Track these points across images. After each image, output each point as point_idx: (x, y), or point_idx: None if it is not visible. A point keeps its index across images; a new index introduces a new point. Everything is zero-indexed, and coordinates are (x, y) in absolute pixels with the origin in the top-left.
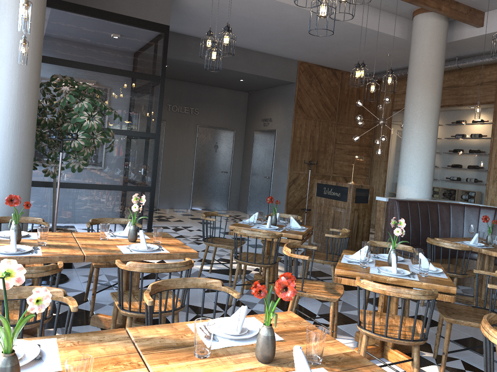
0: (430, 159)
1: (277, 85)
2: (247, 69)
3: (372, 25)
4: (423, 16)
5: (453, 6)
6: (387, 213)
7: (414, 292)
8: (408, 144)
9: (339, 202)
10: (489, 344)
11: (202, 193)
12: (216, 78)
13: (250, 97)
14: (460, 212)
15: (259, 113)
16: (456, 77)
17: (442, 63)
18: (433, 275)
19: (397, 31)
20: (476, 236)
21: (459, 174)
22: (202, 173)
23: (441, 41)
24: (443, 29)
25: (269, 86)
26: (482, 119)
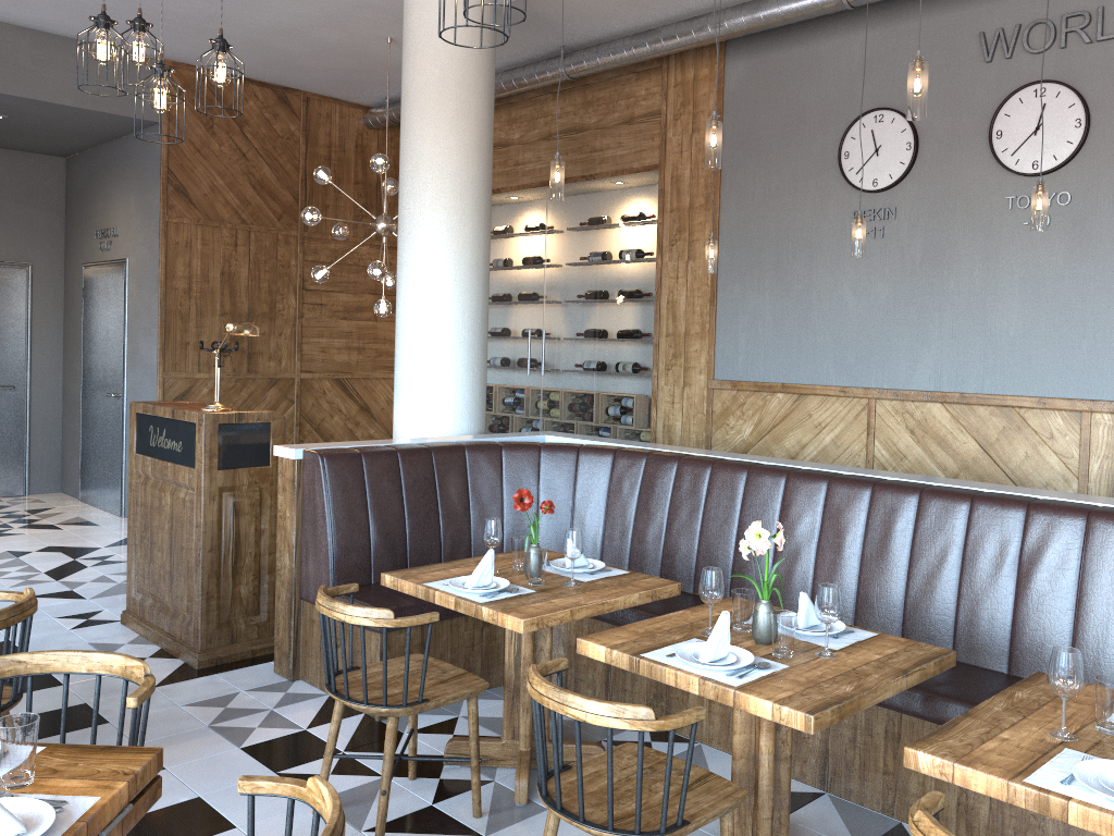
0: (470, 321)
1: (122, 134)
2: None
3: None
4: None
5: None
6: (303, 495)
7: None
8: (408, 283)
9: (180, 471)
10: None
11: None
12: None
13: (70, 171)
14: (528, 469)
15: (91, 214)
16: (579, 107)
17: (485, 50)
18: None
19: None
20: (488, 560)
21: (597, 355)
22: None
23: None
24: None
25: (103, 137)
26: (637, 211)
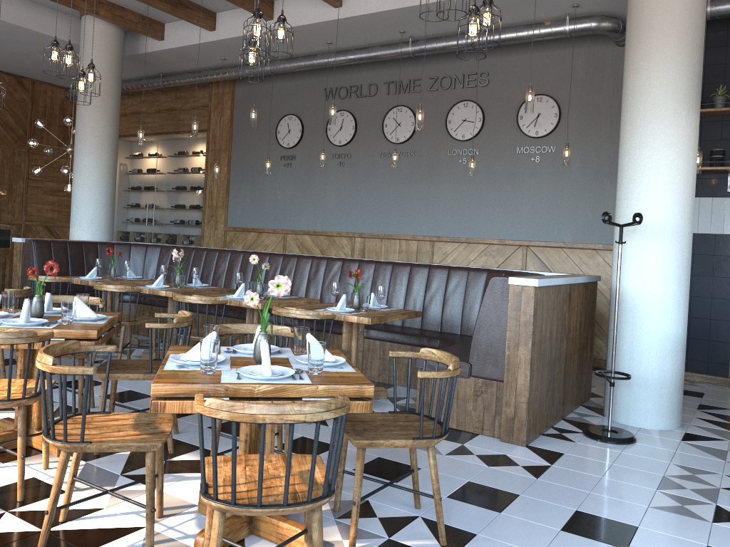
0: (106, 193)
1: None
2: None
3: (24, 22)
4: (89, 18)
5: (117, 12)
6: (25, 256)
7: None
8: (78, 175)
9: None
10: None
11: None
12: None
13: None
14: (125, 253)
15: None
16: (173, 99)
17: (116, 78)
18: None
19: (65, 34)
20: (94, 270)
21: (179, 216)
22: None
23: (112, 52)
24: (114, 38)
25: None
26: (198, 150)
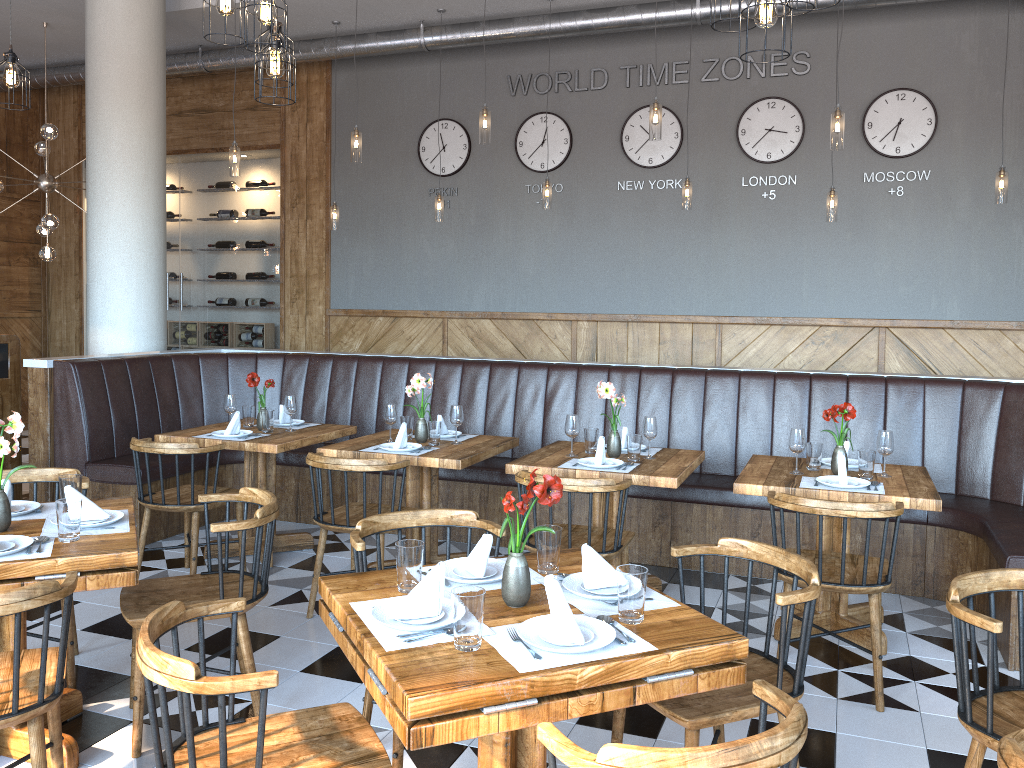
0: (155, 264)
1: None
2: None
3: None
4: None
5: None
6: (55, 395)
7: (4, 597)
8: (102, 233)
9: None
10: (150, 681)
11: None
12: None
13: None
14: (220, 371)
15: None
16: (207, 91)
17: (160, 54)
18: (98, 531)
19: None
20: (237, 418)
21: (231, 292)
22: None
23: (152, 5)
24: None
25: None
26: (262, 179)
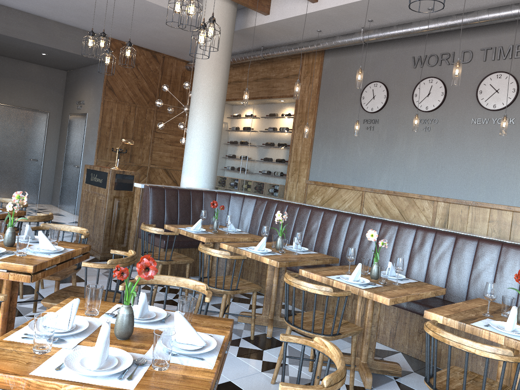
0: (212, 147)
1: (90, 64)
2: (40, 41)
3: (158, 1)
4: None
5: None
6: (142, 200)
7: None
8: (191, 131)
9: (100, 189)
10: None
11: (3, 184)
12: (12, 49)
13: (68, 77)
14: (225, 201)
15: (74, 94)
16: (269, 69)
17: (227, 47)
18: (40, 255)
19: None
20: (199, 222)
21: (267, 167)
22: (2, 160)
23: (226, 24)
24: (228, 13)
25: (82, 65)
26: (287, 112)
